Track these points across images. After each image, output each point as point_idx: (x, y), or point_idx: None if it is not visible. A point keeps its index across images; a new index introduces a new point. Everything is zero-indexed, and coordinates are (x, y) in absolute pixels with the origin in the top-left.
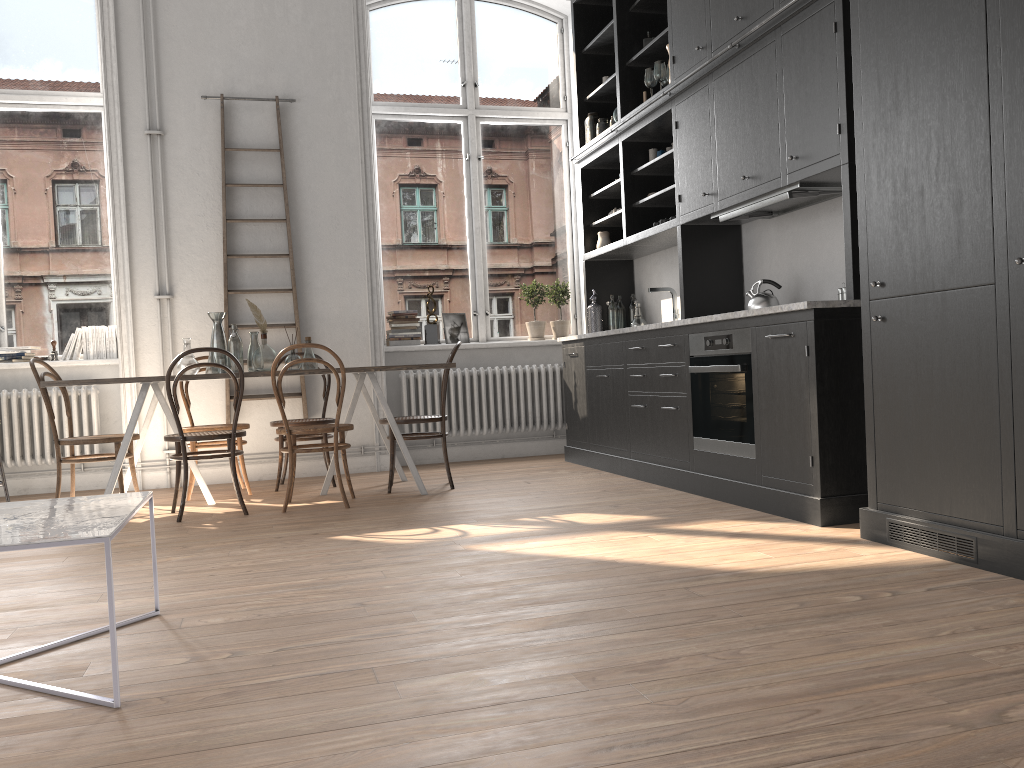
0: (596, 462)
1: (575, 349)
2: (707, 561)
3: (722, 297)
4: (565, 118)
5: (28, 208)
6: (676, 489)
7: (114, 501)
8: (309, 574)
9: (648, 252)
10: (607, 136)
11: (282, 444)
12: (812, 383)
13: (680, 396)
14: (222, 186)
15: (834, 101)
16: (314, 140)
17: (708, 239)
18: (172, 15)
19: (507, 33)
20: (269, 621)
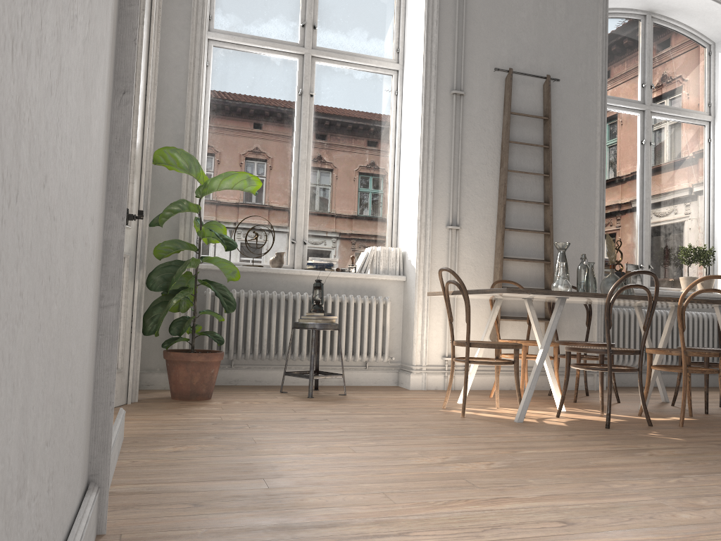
0: None
1: None
2: None
3: None
4: (709, 120)
5: (332, 145)
6: None
7: None
8: None
9: None
10: None
11: (580, 361)
12: None
13: None
14: (506, 141)
15: None
16: (566, 113)
17: None
18: (476, 2)
19: (672, 50)
20: None
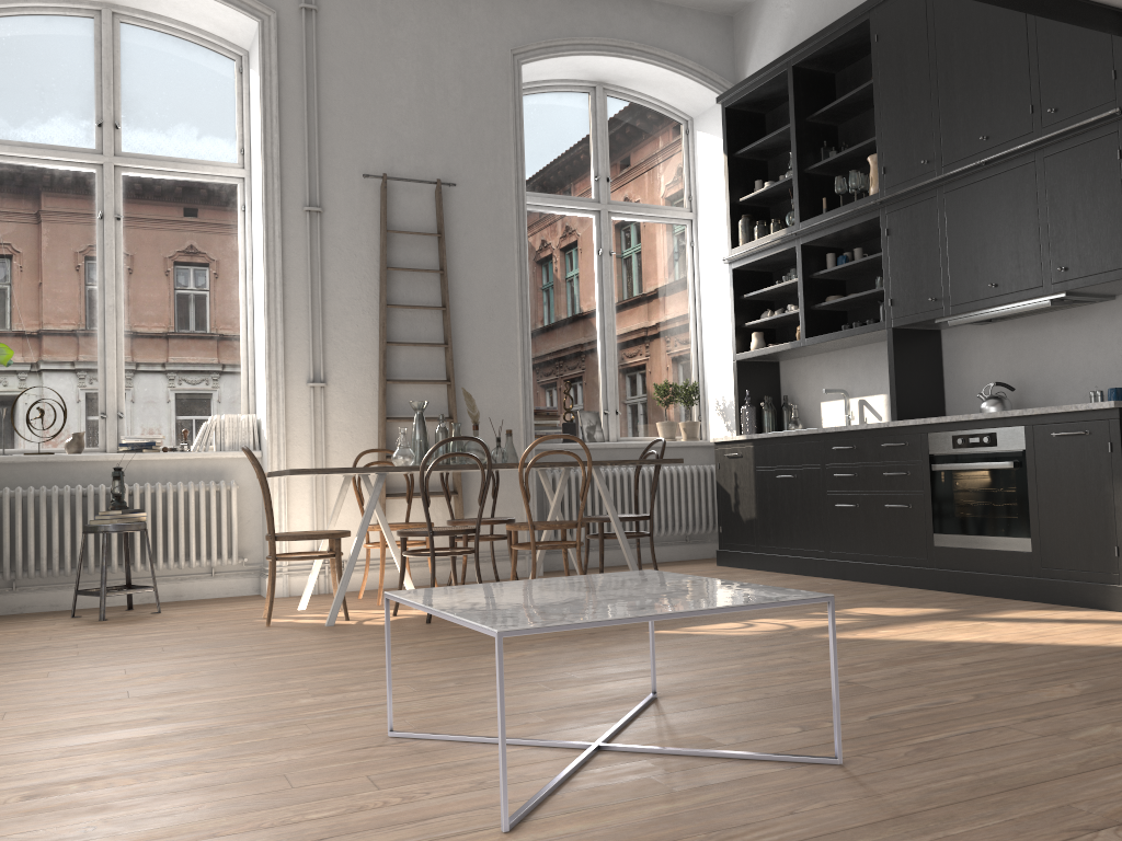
0: (772, 565)
1: (737, 449)
2: (1097, 641)
3: (927, 399)
4: (690, 218)
5: (154, 283)
6: (907, 587)
7: (662, 576)
8: (720, 661)
9: (808, 354)
10: (780, 238)
11: (467, 544)
12: (1117, 477)
13: (912, 494)
14: (383, 269)
15: (1118, 220)
16: (471, 226)
17: (914, 342)
18: (334, 89)
19: (636, 130)
20: (792, 697)
